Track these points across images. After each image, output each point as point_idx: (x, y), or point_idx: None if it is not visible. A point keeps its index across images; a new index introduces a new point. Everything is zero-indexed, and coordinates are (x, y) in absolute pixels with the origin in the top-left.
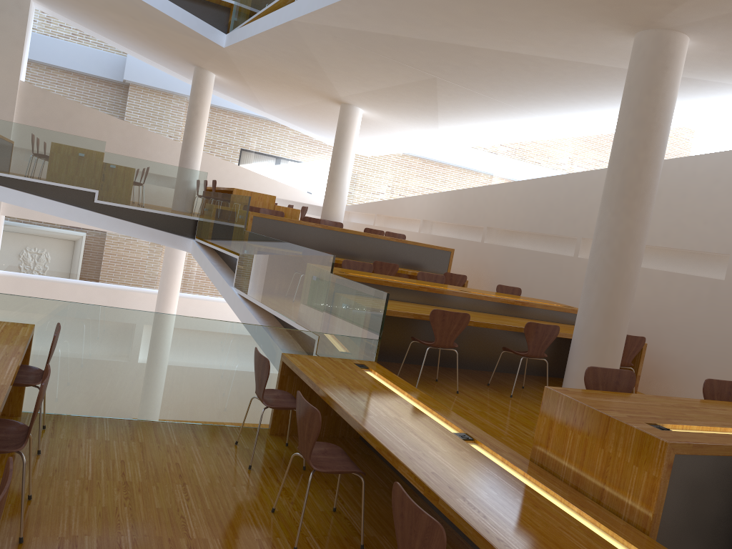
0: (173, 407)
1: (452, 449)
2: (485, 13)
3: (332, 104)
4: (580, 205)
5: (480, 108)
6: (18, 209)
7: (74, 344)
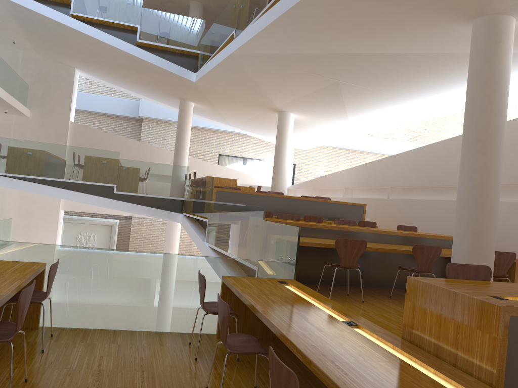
0: (145, 320)
1: (335, 331)
2: (358, 24)
3: (272, 113)
4: (457, 161)
5: (374, 100)
6: (71, 205)
7: (74, 276)
